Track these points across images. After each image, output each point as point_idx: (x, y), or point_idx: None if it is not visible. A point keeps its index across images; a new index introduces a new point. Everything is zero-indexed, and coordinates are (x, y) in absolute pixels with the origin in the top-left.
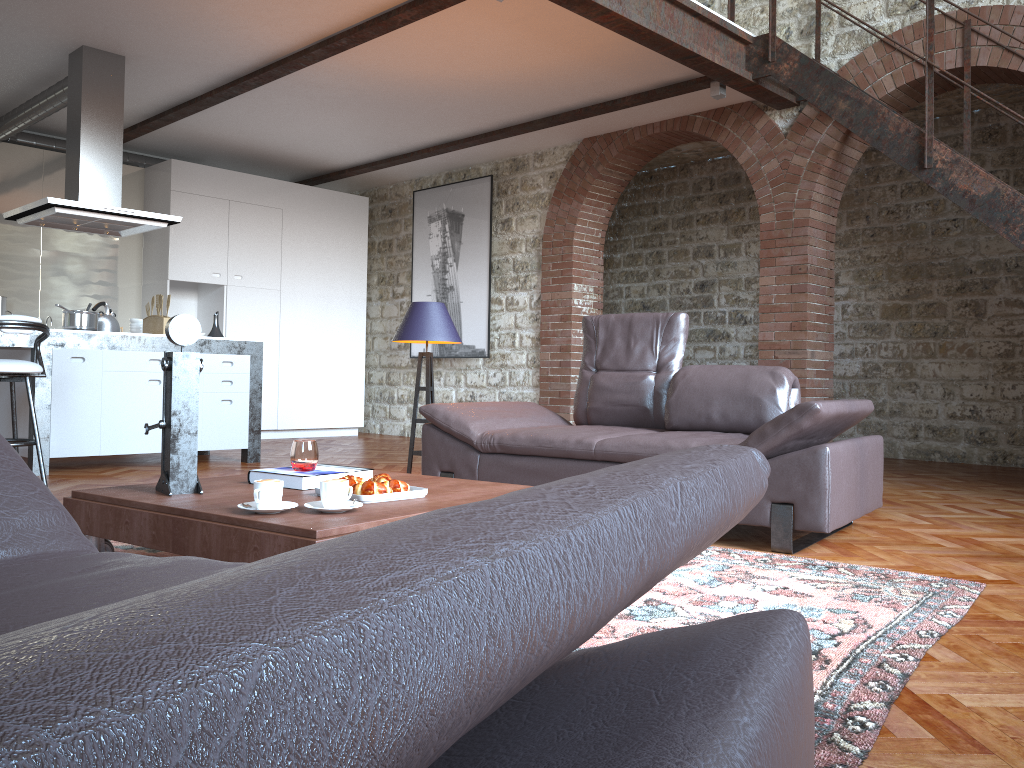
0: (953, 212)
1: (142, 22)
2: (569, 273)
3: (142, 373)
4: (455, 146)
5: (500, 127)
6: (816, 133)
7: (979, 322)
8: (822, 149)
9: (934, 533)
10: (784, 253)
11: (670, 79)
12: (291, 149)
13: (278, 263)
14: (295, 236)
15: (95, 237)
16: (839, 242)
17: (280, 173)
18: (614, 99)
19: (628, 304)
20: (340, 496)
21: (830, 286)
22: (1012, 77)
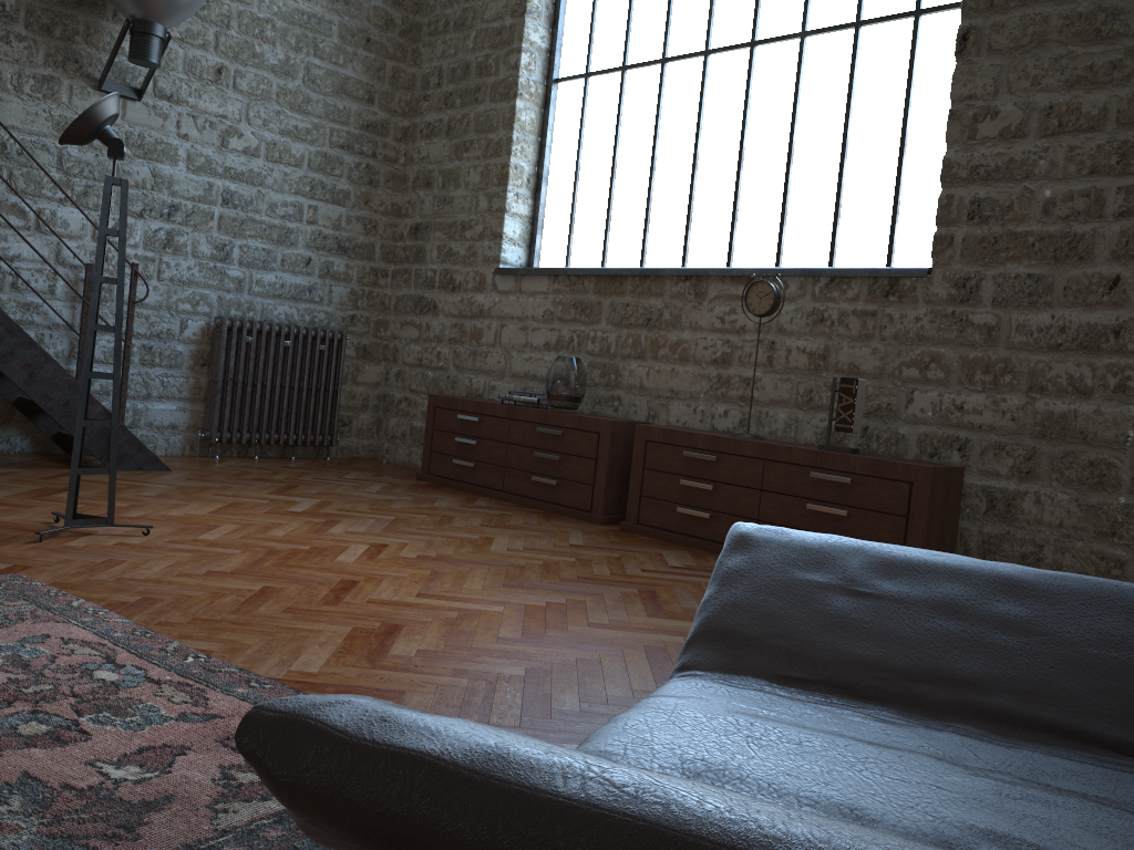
0: None
1: None
2: None
3: None
4: None
5: None
6: None
7: None
8: None
9: None
10: None
11: None
12: None
13: None
14: None
15: None
16: None
17: None
18: None
19: None
20: None
21: None
22: None
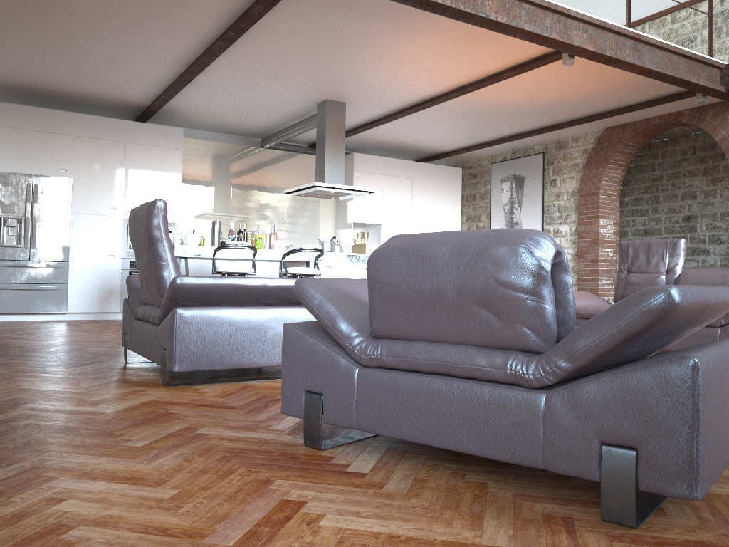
0: None
1: (362, 87)
2: (597, 213)
3: (357, 275)
4: (521, 136)
5: (552, 124)
6: None
7: None
8: None
9: None
10: None
11: (668, 92)
12: (419, 143)
13: (410, 210)
14: (419, 194)
15: (311, 199)
16: None
17: (408, 156)
18: (629, 105)
19: (634, 231)
20: None
21: None
22: None
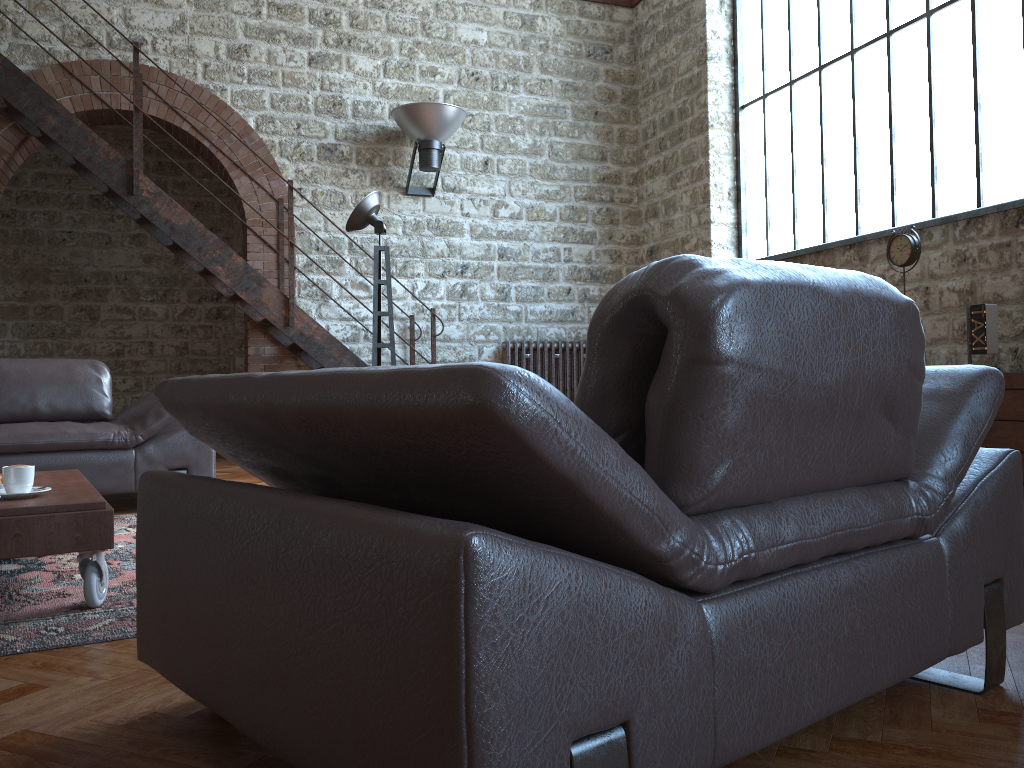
0: (69, 225)
1: None
2: None
3: None
4: None
5: None
6: None
7: (94, 325)
8: None
9: None
10: None
11: None
12: None
13: None
14: None
15: None
16: None
17: None
18: None
19: None
20: (33, 480)
21: None
22: (168, 129)
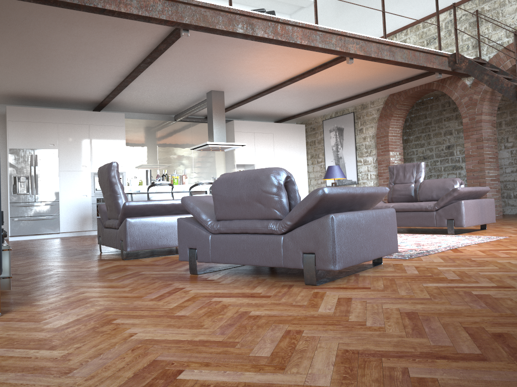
0: None
1: (232, 82)
2: (388, 148)
3: None
4: (338, 103)
5: (355, 95)
6: (482, 85)
7: None
8: (485, 91)
9: (513, 230)
10: (473, 133)
11: (419, 72)
12: (275, 111)
13: (273, 154)
14: (278, 143)
15: (209, 151)
16: (507, 124)
17: (270, 119)
18: (398, 81)
19: (417, 157)
20: None
21: (495, 144)
22: None
